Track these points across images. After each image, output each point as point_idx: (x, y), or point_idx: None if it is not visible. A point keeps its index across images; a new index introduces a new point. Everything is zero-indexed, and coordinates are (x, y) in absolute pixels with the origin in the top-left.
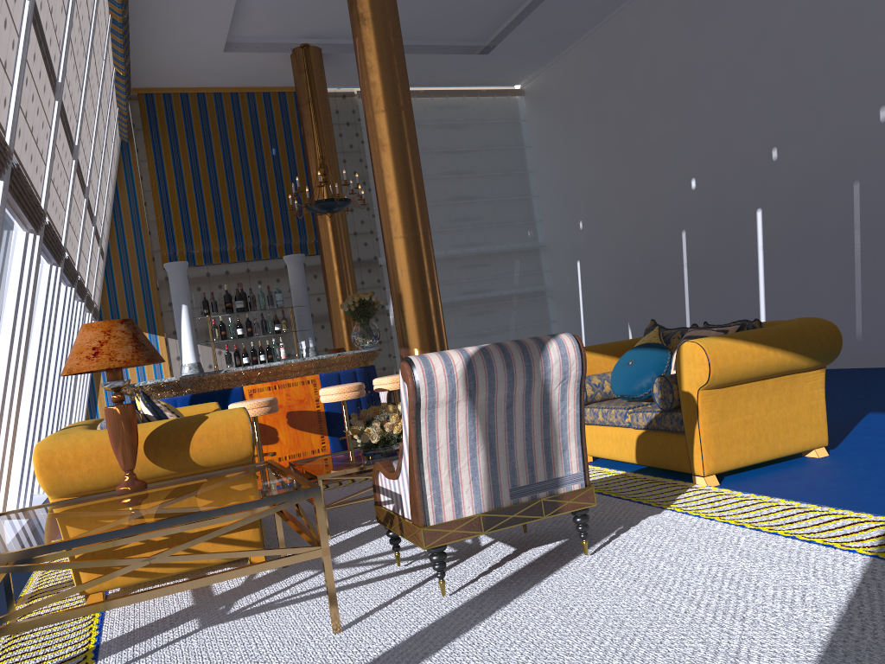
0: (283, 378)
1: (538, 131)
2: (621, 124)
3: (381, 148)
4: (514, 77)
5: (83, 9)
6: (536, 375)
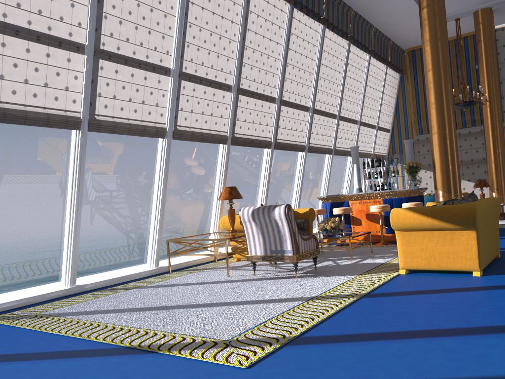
0: (365, 199)
1: None
2: None
3: (427, 90)
4: None
5: (302, 61)
6: (271, 217)
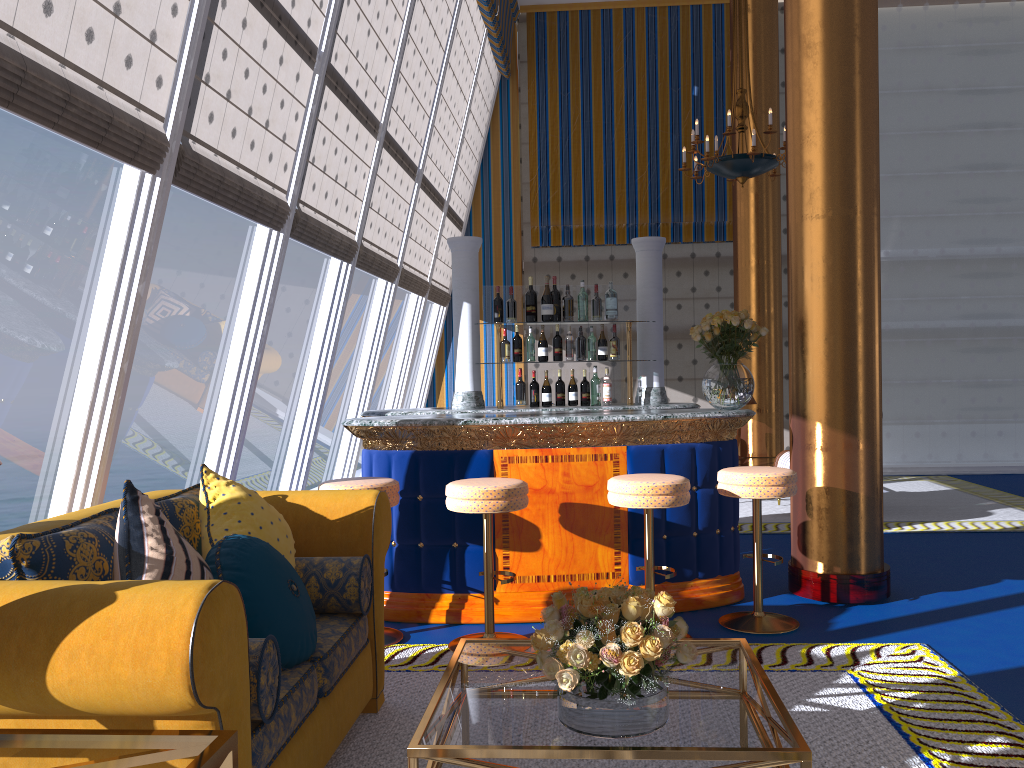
0: (561, 445)
1: None
2: None
3: (803, 52)
4: None
5: None
6: None
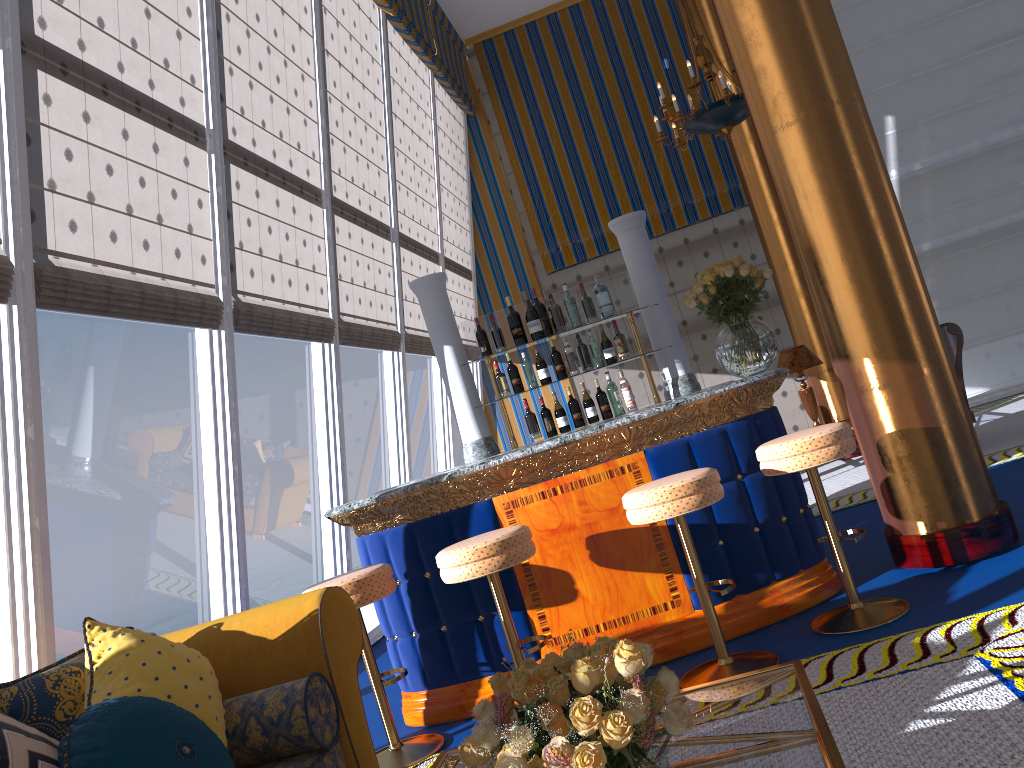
0: (567, 470)
1: None
2: None
3: None
4: None
5: None
6: None
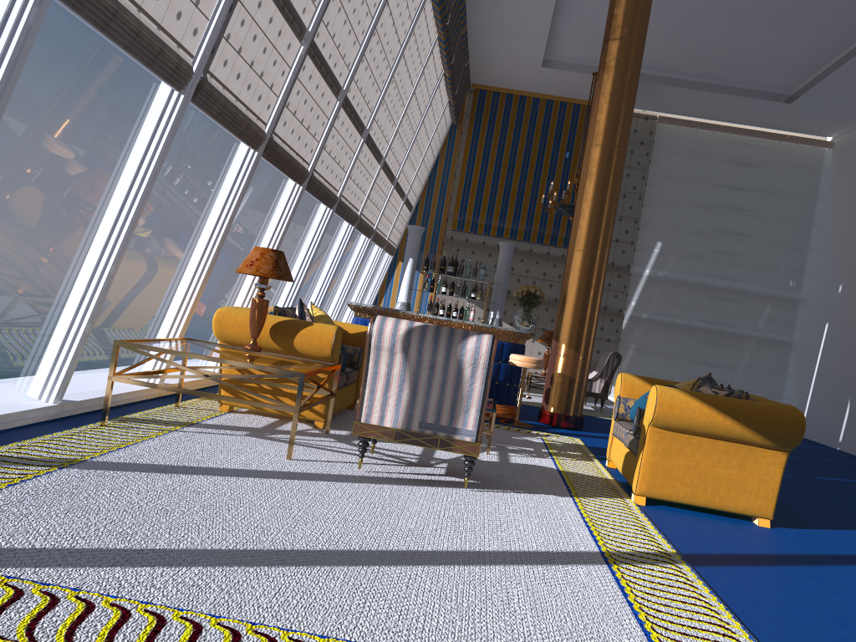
0: None
1: (833, 187)
2: None
3: (586, 174)
4: (823, 128)
5: (389, 37)
6: (453, 354)
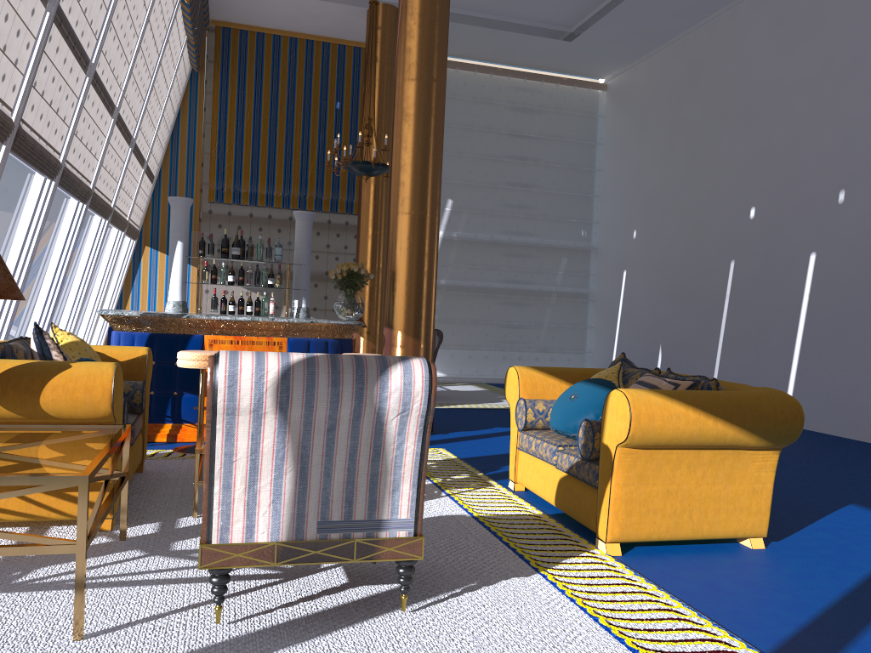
0: (248, 334)
1: (613, 130)
2: (694, 136)
3: (403, 117)
4: (598, 70)
5: None
6: (368, 400)
